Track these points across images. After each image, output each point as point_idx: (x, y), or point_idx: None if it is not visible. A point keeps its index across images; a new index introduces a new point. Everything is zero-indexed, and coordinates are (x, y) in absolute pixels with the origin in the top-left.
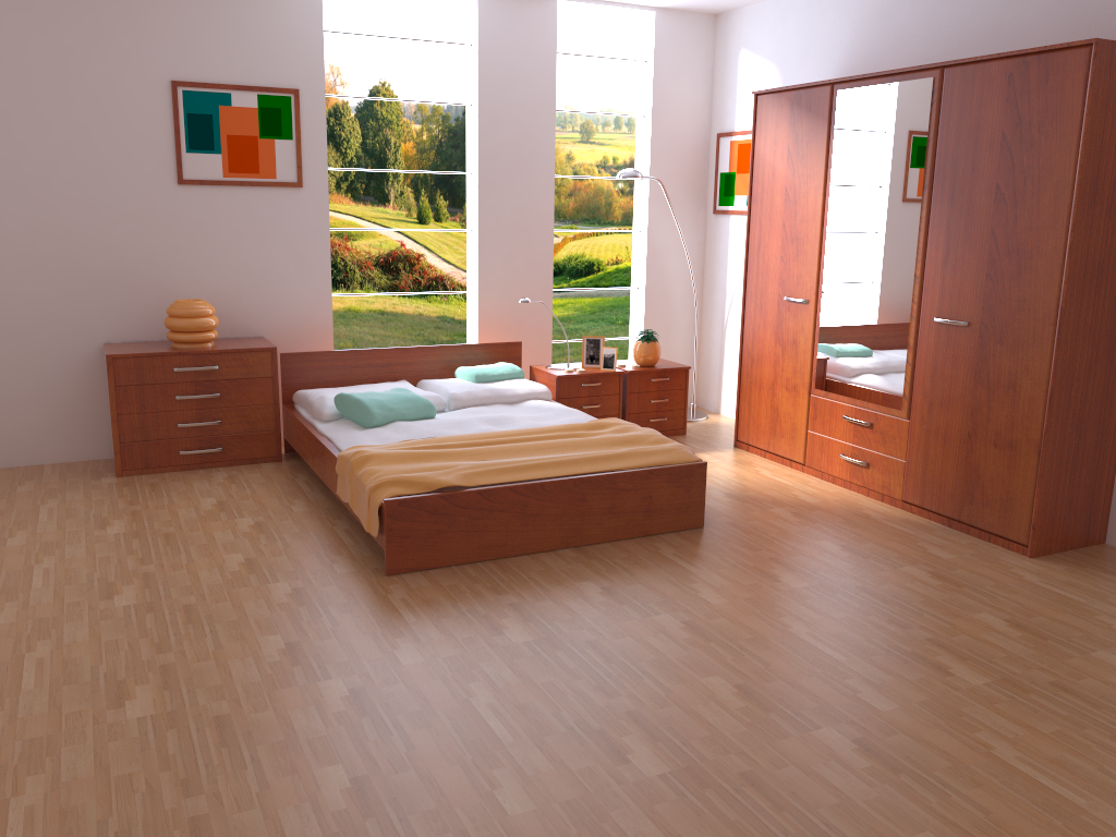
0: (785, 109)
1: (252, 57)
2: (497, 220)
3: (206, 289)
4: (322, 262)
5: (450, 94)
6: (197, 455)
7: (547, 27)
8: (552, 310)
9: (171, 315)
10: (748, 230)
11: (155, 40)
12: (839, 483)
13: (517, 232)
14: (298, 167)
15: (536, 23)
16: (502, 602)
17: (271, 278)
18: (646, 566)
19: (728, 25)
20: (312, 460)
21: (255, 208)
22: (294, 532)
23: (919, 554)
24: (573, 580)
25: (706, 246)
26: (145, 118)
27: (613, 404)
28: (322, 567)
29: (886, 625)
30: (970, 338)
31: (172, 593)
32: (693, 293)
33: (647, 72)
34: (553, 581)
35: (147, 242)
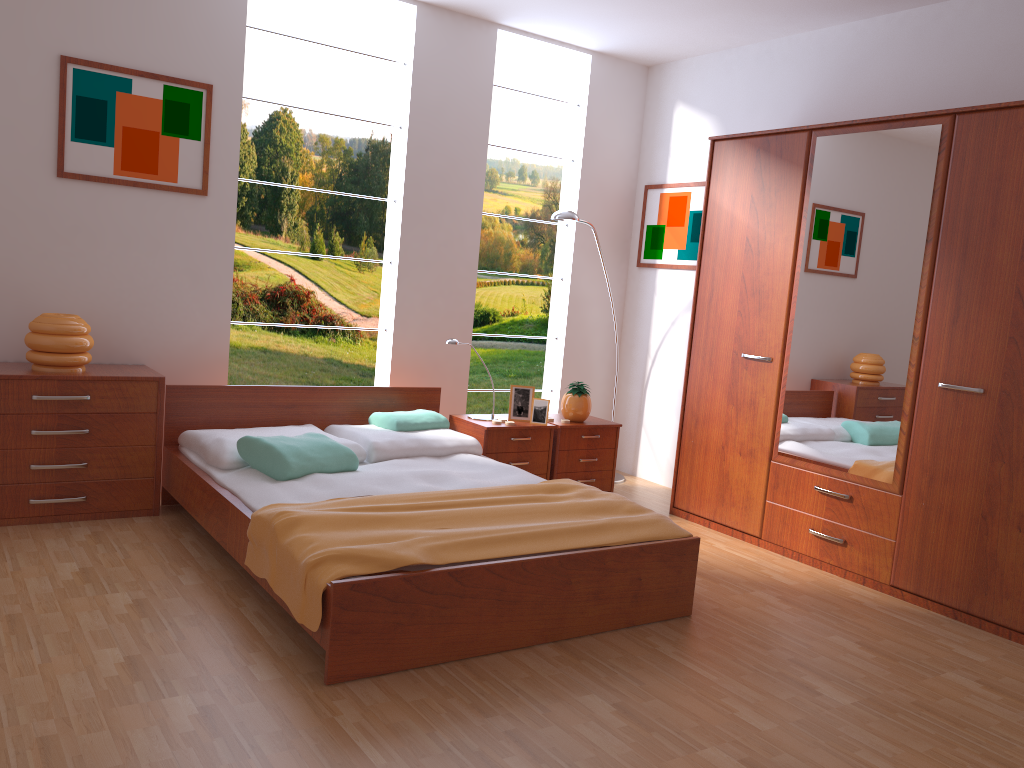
0: (749, 156)
1: (161, 41)
2: (420, 254)
3: (80, 304)
4: (222, 283)
5: (354, 128)
6: (53, 504)
7: (485, 55)
8: (469, 355)
9: (35, 331)
10: (697, 281)
11: (45, 6)
12: (806, 561)
13: (439, 268)
14: (204, 172)
15: (475, 49)
16: (495, 728)
17: (161, 297)
18: (652, 670)
19: (662, 77)
20: (205, 517)
21: (149, 214)
22: (189, 615)
23: (948, 655)
24: (573, 692)
25: (627, 300)
26: (23, 94)
27: (541, 462)
28: (234, 670)
29: (985, 762)
30: (986, 407)
31: (20, 715)
32: (611, 348)
33: (579, 116)
34: (547, 694)
35: (11, 242)
